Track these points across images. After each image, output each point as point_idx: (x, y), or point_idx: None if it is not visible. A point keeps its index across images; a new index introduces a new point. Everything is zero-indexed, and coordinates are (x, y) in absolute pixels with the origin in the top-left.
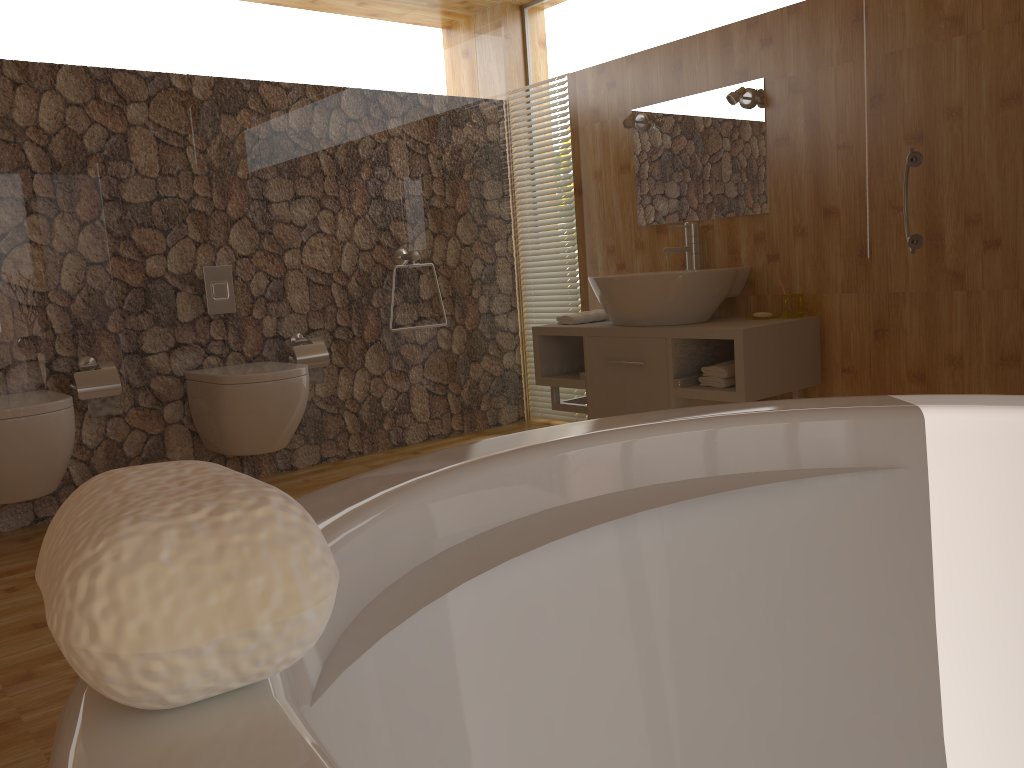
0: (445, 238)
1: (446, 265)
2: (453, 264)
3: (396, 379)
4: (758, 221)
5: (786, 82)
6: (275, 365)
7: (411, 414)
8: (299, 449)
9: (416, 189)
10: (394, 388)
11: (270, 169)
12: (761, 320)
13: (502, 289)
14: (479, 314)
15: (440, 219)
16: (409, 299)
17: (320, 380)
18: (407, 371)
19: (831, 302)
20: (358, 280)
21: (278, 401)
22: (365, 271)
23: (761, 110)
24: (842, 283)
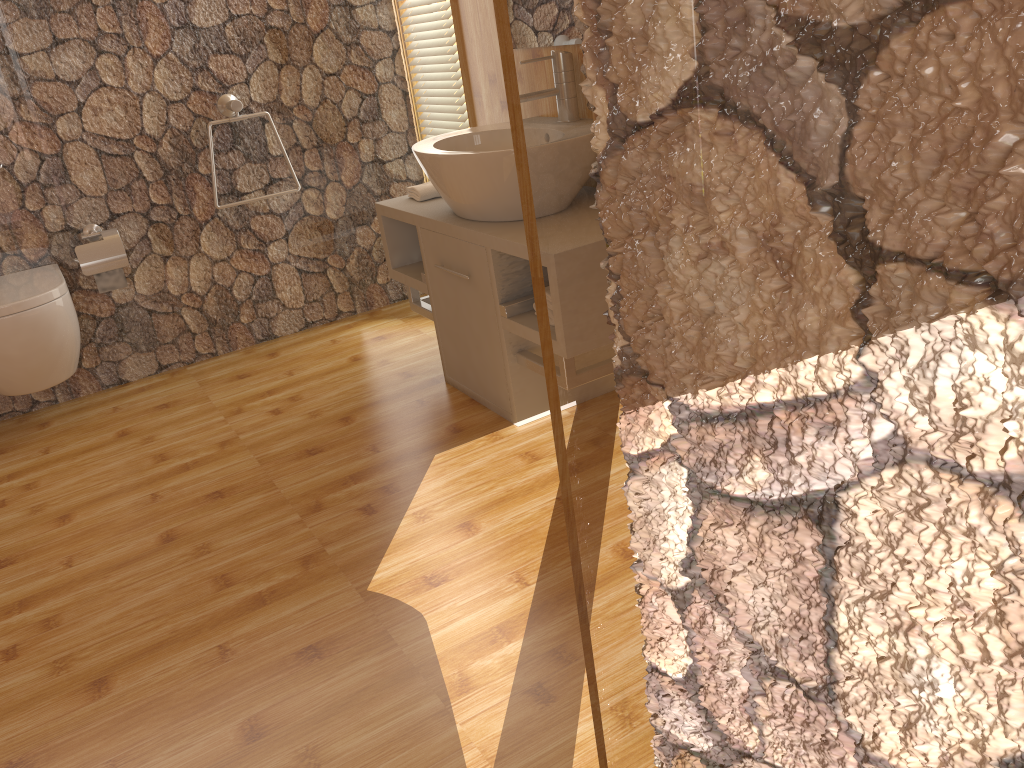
0: (293, 70)
1: (300, 107)
2: (311, 104)
3: (247, 262)
4: None
5: None
6: (35, 281)
7: (275, 302)
8: (123, 361)
9: (238, 7)
10: (245, 274)
11: (4, 10)
12: None
13: (390, 128)
14: (359, 165)
15: (282, 45)
16: (250, 159)
17: (121, 284)
18: (261, 251)
19: None
20: (169, 144)
21: (14, 340)
22: (178, 131)
23: None
24: None
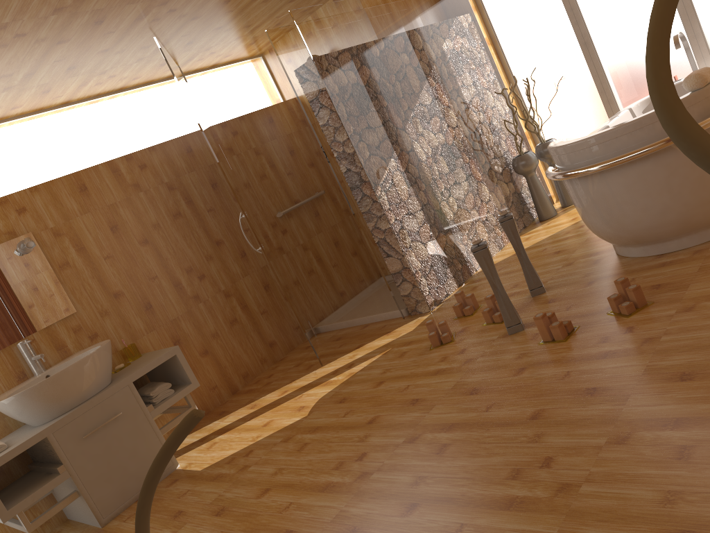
0: None
1: None
2: None
3: None
4: (71, 319)
5: (50, 231)
6: None
7: None
8: None
9: None
10: None
11: None
12: (133, 363)
13: None
14: None
15: None
16: None
17: None
18: None
19: (144, 342)
20: None
21: None
22: None
23: (40, 251)
24: (145, 328)
